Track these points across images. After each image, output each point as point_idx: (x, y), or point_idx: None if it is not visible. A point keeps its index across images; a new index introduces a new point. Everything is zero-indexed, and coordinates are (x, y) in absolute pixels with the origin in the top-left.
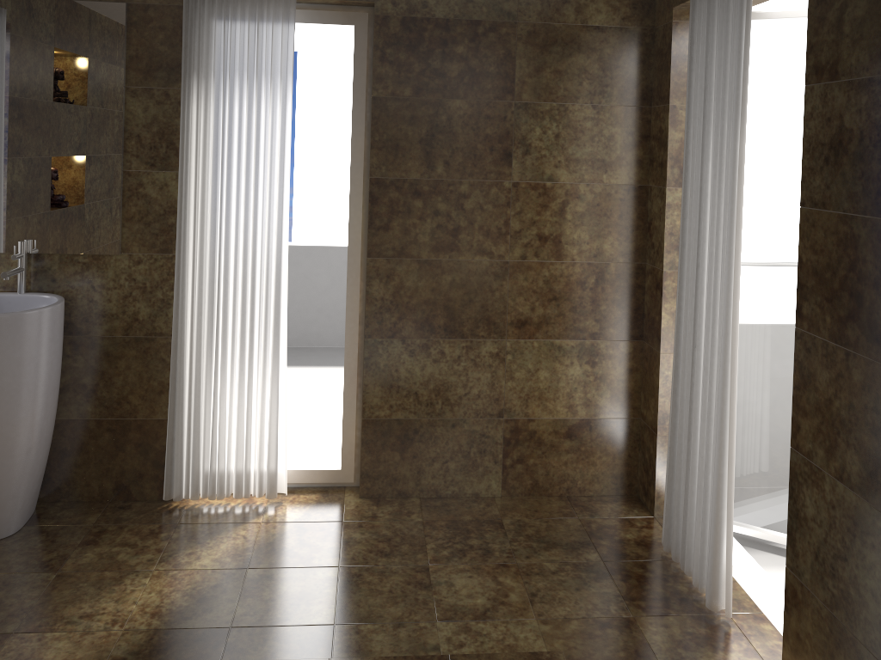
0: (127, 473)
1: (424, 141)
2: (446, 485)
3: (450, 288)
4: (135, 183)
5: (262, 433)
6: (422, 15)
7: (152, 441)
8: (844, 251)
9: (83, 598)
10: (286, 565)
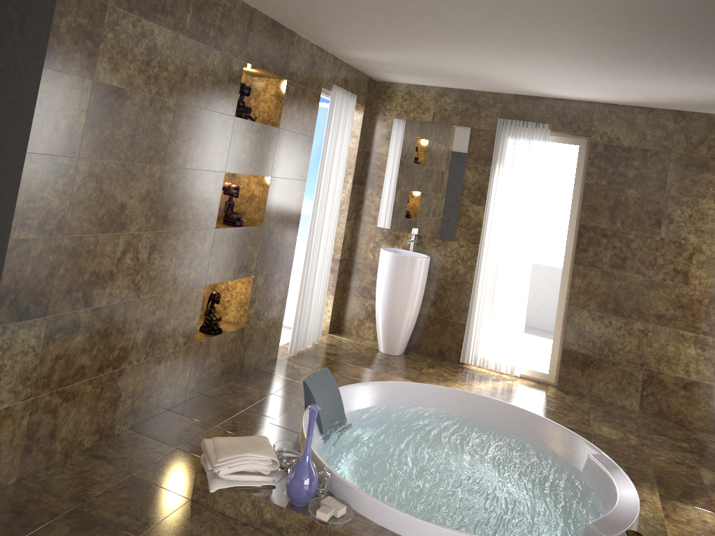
0: (444, 345)
1: (610, 208)
2: (606, 396)
3: (618, 288)
4: (464, 209)
5: (510, 341)
6: (615, 144)
7: (457, 333)
8: None
9: (432, 381)
10: (518, 398)
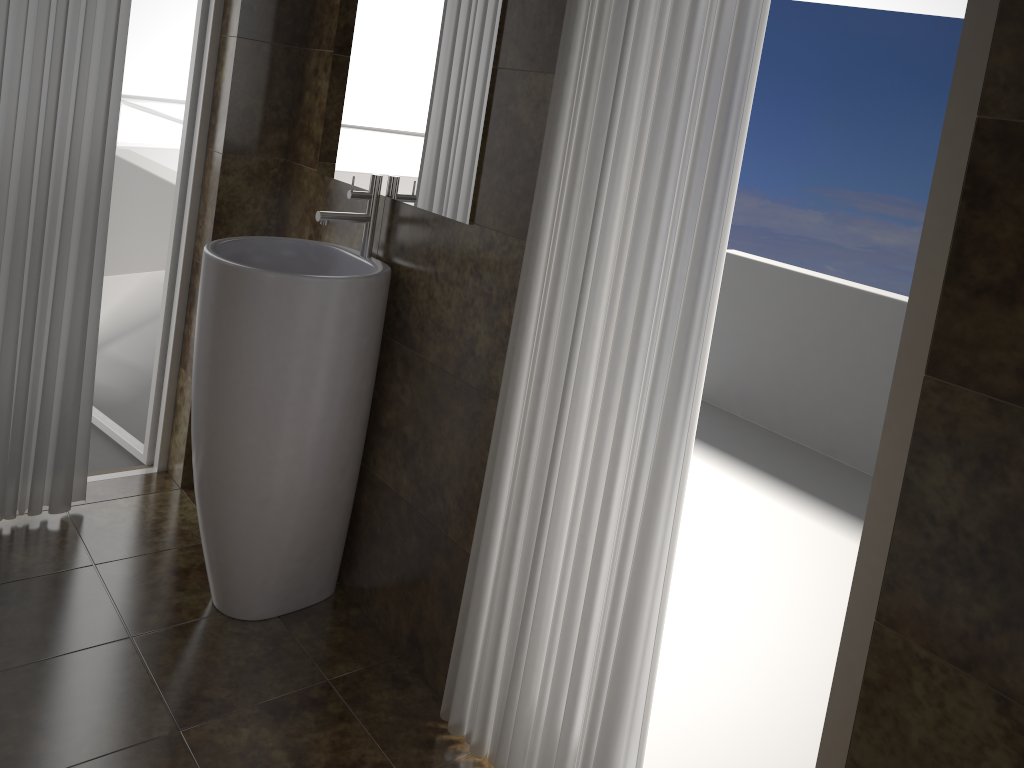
0: (424, 623)
1: None
2: None
3: None
4: (506, 93)
5: (595, 709)
6: None
7: (458, 590)
8: None
9: None
10: None
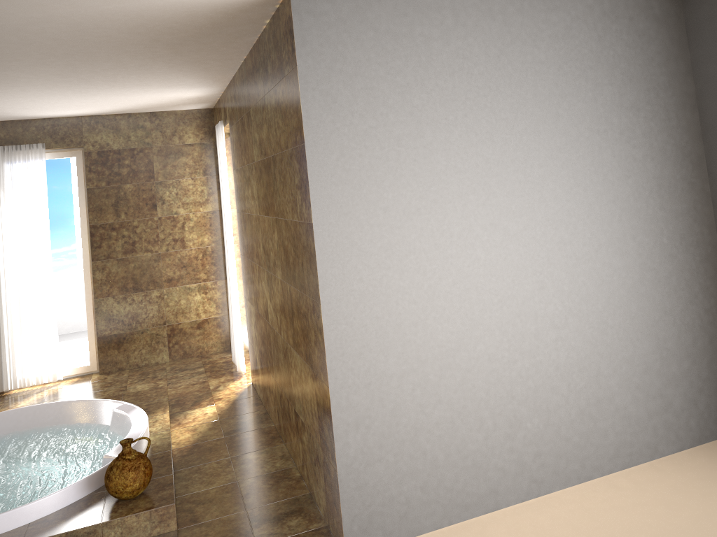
0: None
1: (114, 205)
2: (142, 361)
3: (134, 269)
4: None
5: (47, 351)
6: (107, 149)
7: None
8: (241, 224)
9: None
10: (61, 397)
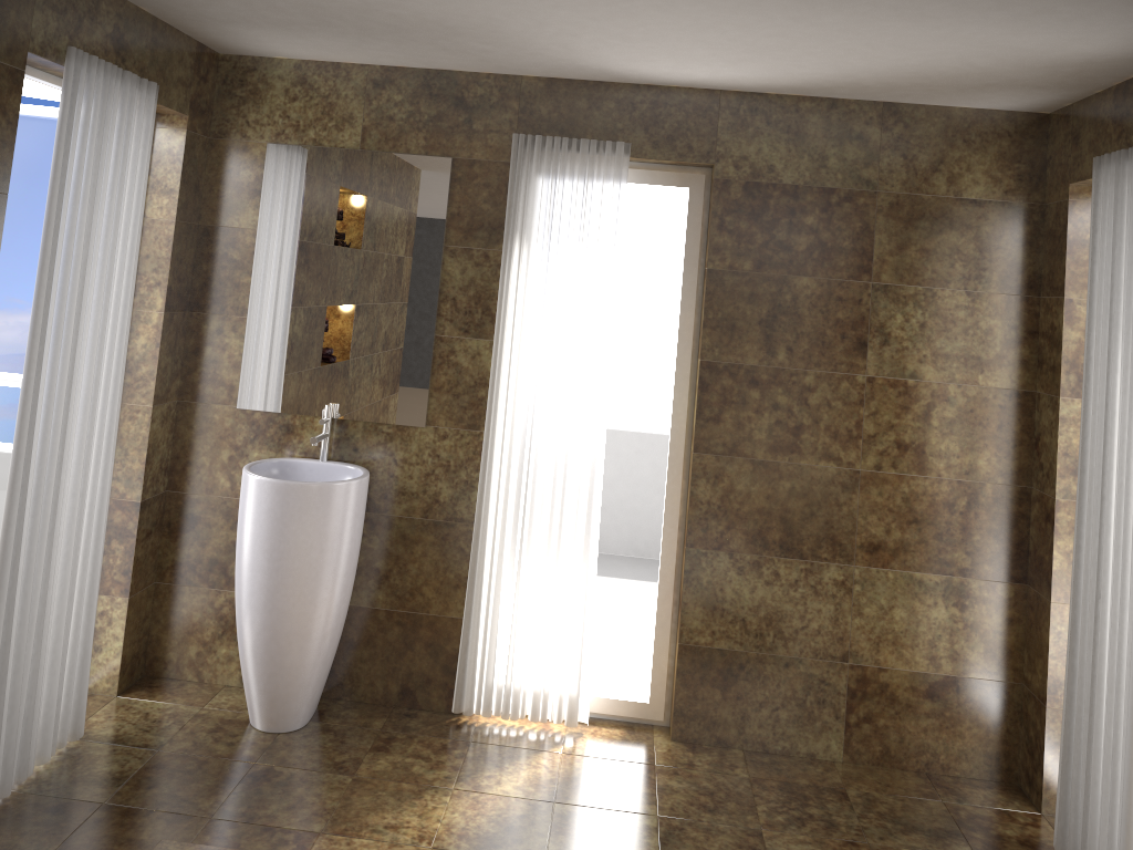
0: (414, 675)
1: (764, 322)
2: (776, 738)
3: (788, 496)
4: (447, 350)
5: (565, 647)
6: (767, 180)
7: (443, 642)
8: None
9: (384, 807)
10: (597, 804)
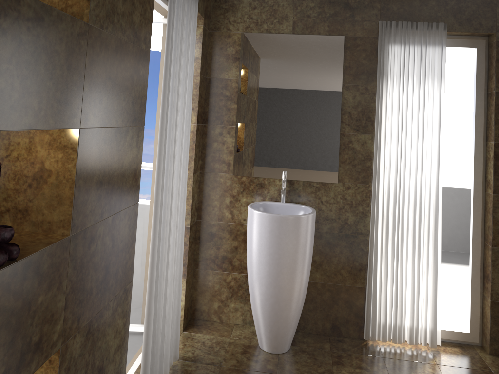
0: (339, 318)
1: None
2: None
3: None
4: (347, 140)
5: (426, 303)
6: None
7: (354, 300)
8: None
9: None
10: None
